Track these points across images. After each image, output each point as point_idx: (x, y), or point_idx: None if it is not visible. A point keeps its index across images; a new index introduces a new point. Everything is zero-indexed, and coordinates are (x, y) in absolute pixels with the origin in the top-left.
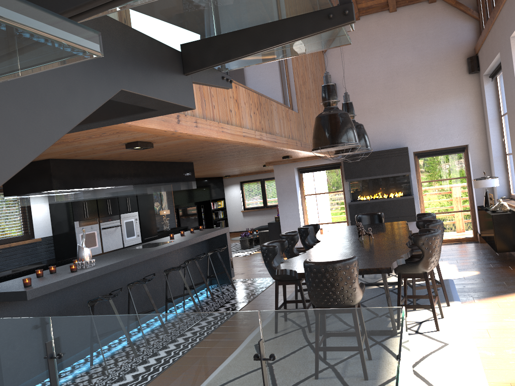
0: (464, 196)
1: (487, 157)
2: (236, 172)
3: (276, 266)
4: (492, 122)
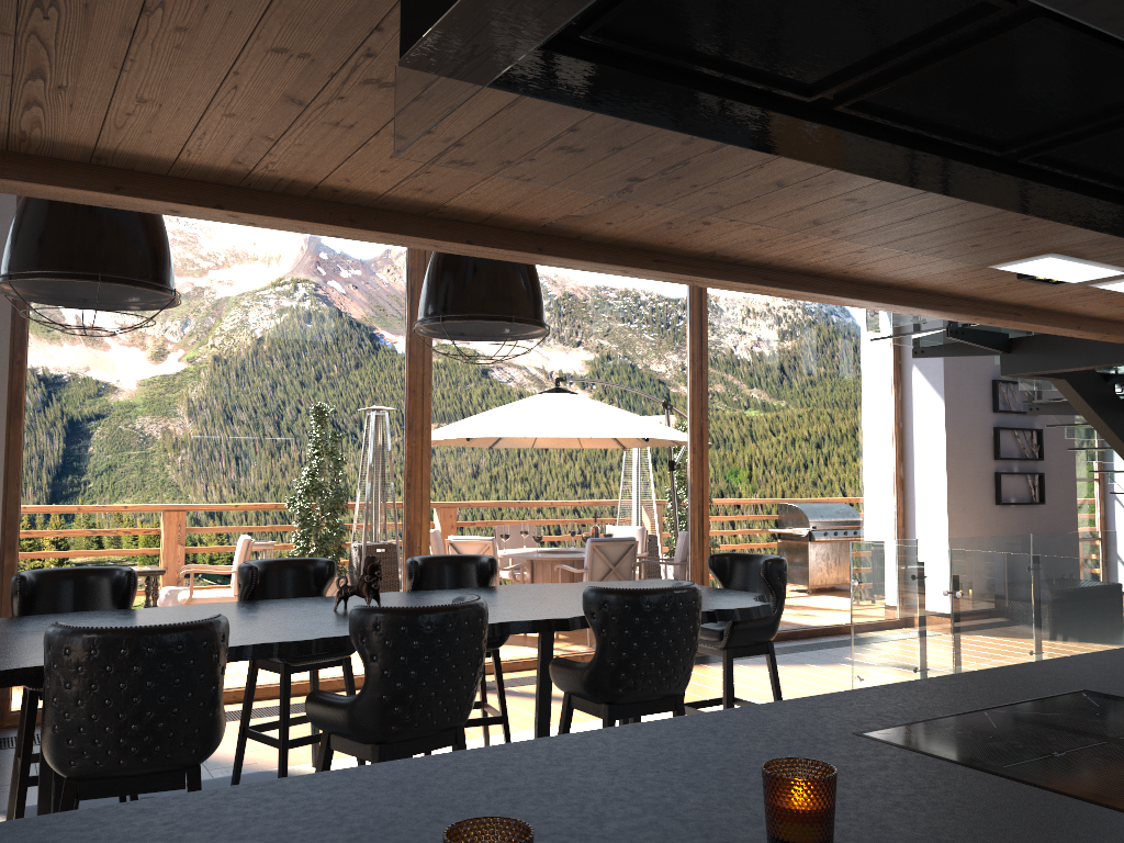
0: None
1: None
2: None
3: (750, 607)
4: None
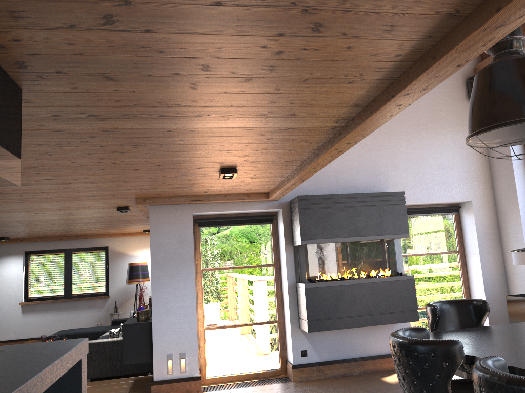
0: (456, 281)
1: (495, 221)
2: (35, 227)
3: None
4: (517, 168)
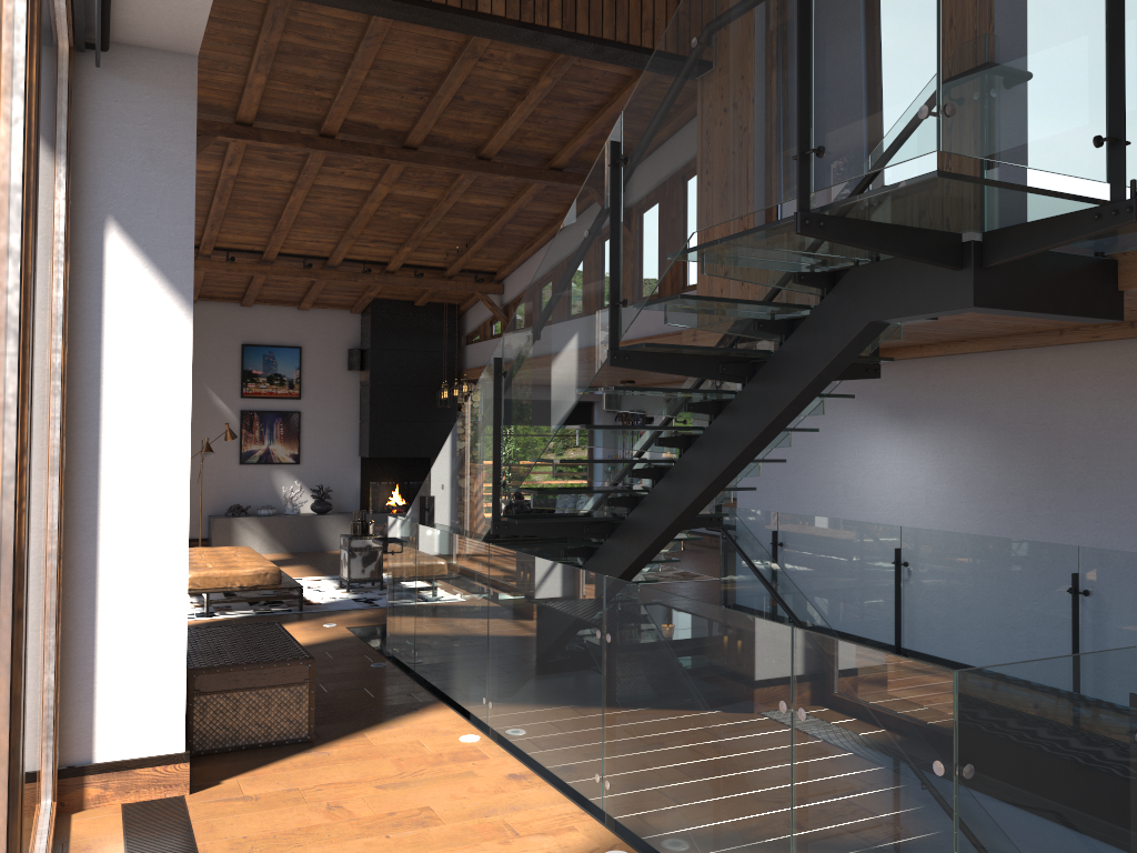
0: None
1: None
2: None
3: None
4: None
